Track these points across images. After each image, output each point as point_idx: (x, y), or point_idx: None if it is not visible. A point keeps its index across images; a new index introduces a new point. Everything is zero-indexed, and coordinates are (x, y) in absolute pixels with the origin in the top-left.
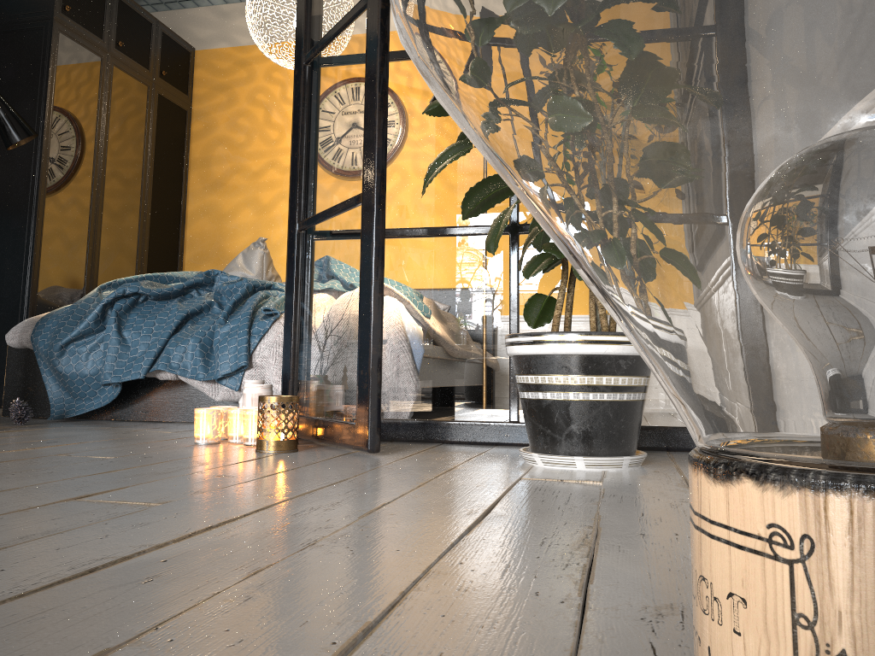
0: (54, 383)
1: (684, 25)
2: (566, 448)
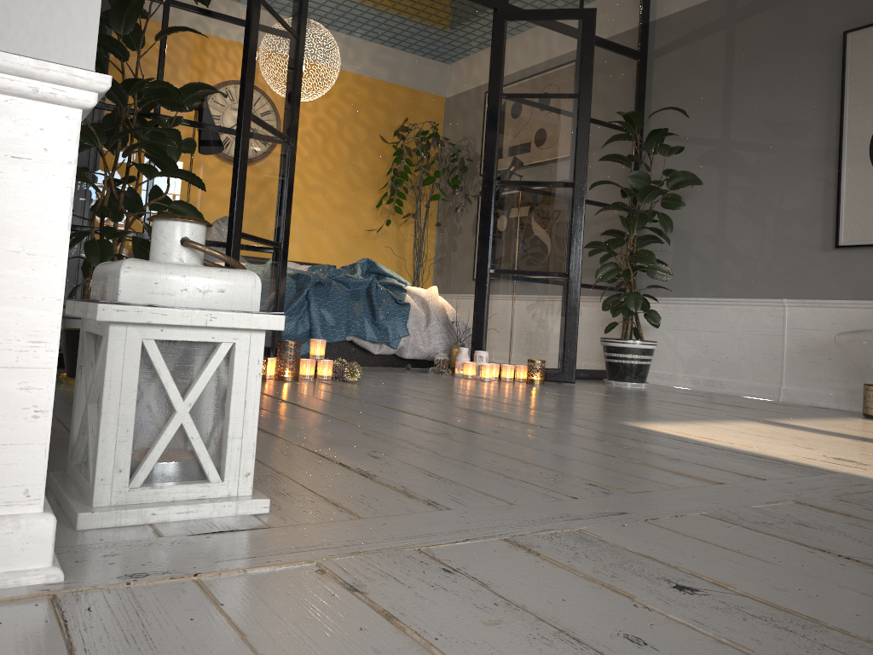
0: None
1: None
2: (637, 380)
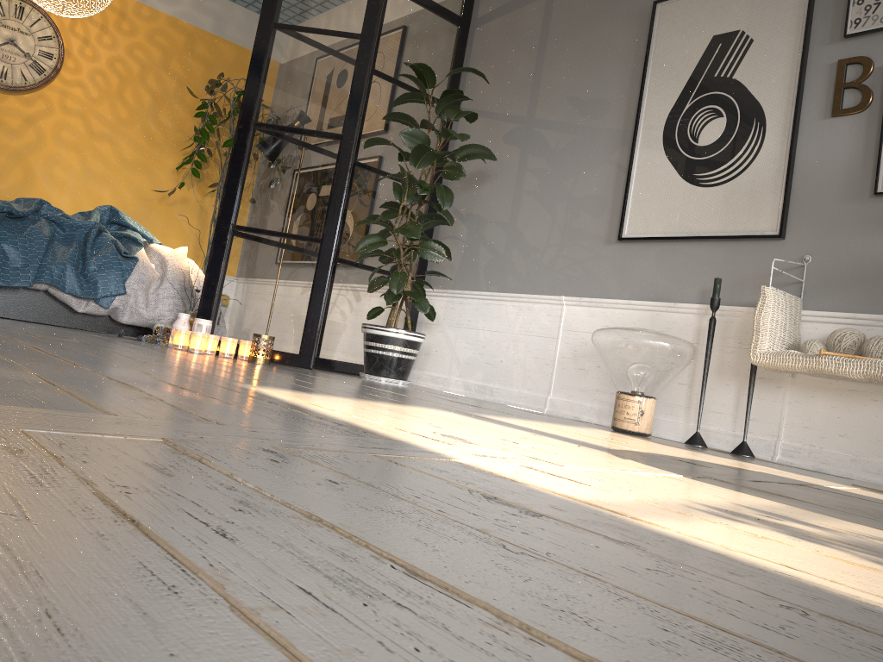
0: None
1: (656, 364)
2: (395, 376)
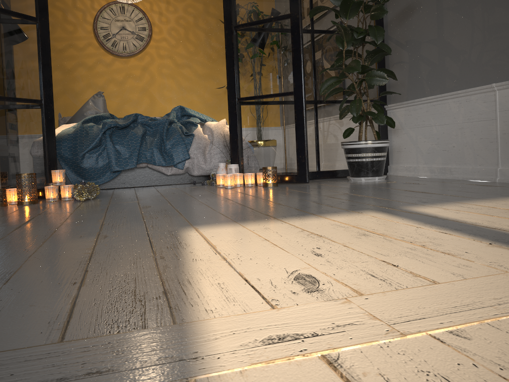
0: (71, 173)
1: None
2: (371, 175)
